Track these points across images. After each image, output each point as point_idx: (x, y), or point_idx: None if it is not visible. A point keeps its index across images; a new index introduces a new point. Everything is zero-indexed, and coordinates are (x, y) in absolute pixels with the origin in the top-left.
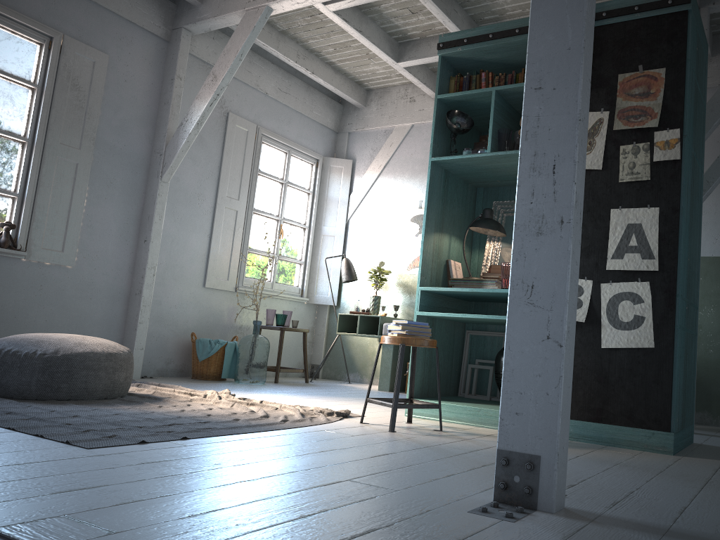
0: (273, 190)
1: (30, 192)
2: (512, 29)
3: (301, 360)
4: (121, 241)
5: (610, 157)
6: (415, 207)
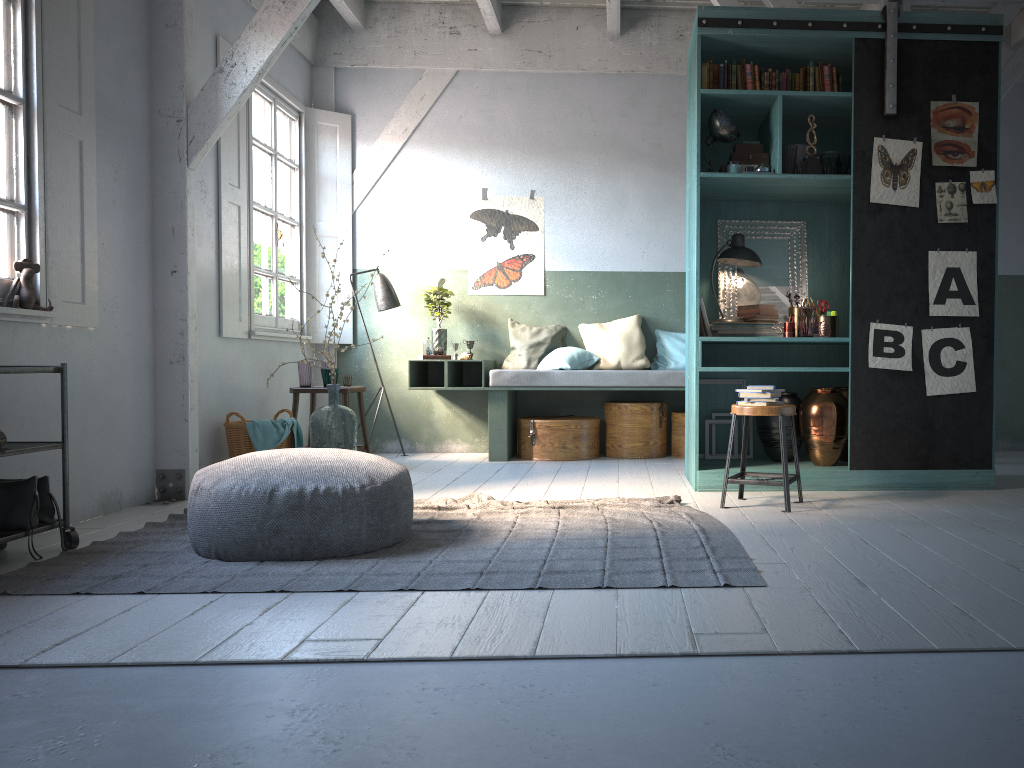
0: (263, 168)
1: (41, 201)
2: (803, 21)
3: (307, 430)
4: (138, 275)
5: (926, 194)
6: (476, 198)
